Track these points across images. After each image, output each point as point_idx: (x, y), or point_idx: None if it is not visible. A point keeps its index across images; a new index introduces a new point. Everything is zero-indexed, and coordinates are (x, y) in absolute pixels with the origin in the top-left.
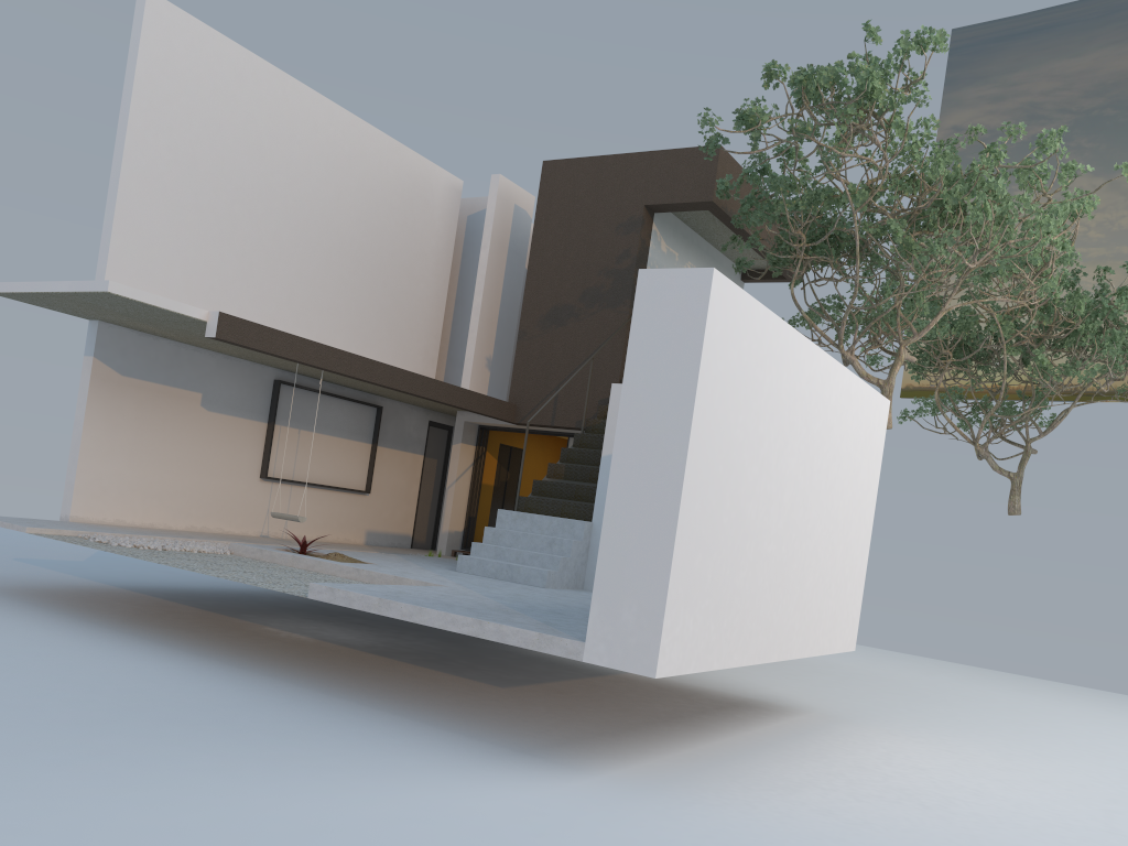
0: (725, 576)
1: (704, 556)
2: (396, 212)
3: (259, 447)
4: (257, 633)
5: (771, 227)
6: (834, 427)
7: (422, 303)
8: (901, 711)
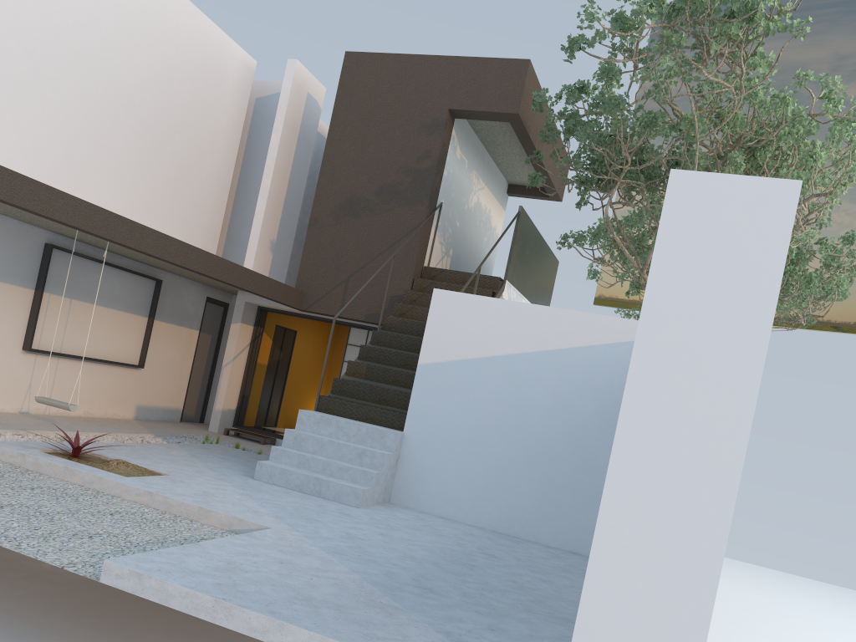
0: None
1: None
2: (189, 80)
3: (23, 316)
4: (13, 565)
5: (595, 145)
6: None
7: (208, 178)
8: None
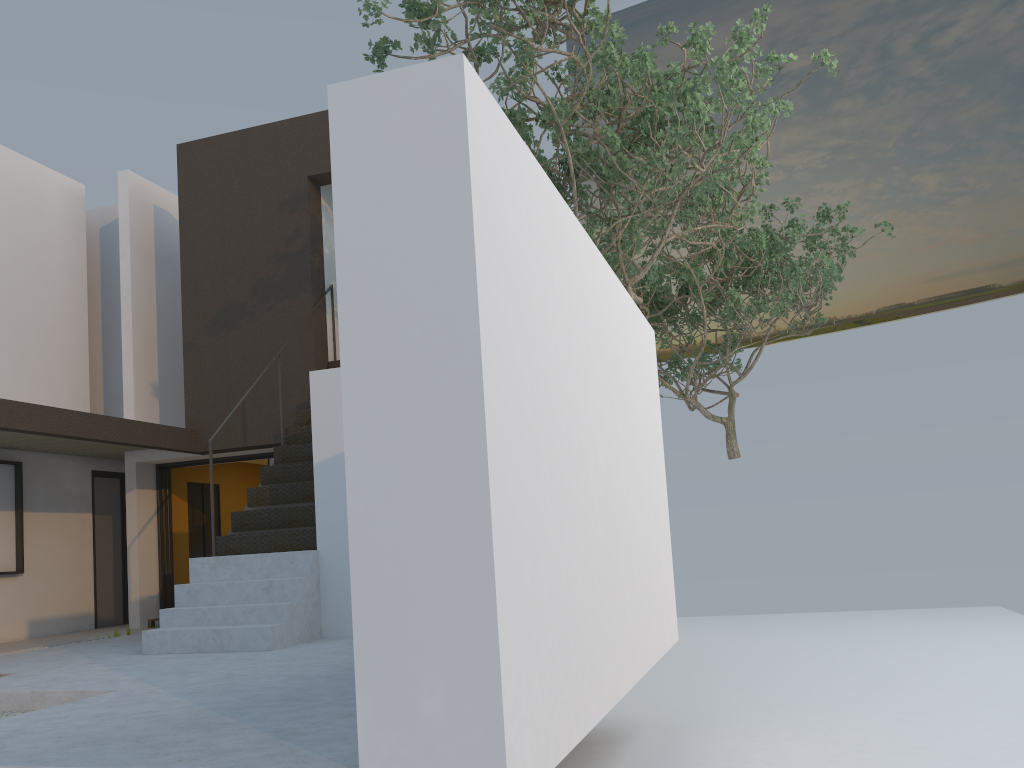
0: (562, 589)
1: (534, 564)
2: None
3: None
4: None
5: None
6: (622, 358)
7: (56, 331)
8: (727, 694)
